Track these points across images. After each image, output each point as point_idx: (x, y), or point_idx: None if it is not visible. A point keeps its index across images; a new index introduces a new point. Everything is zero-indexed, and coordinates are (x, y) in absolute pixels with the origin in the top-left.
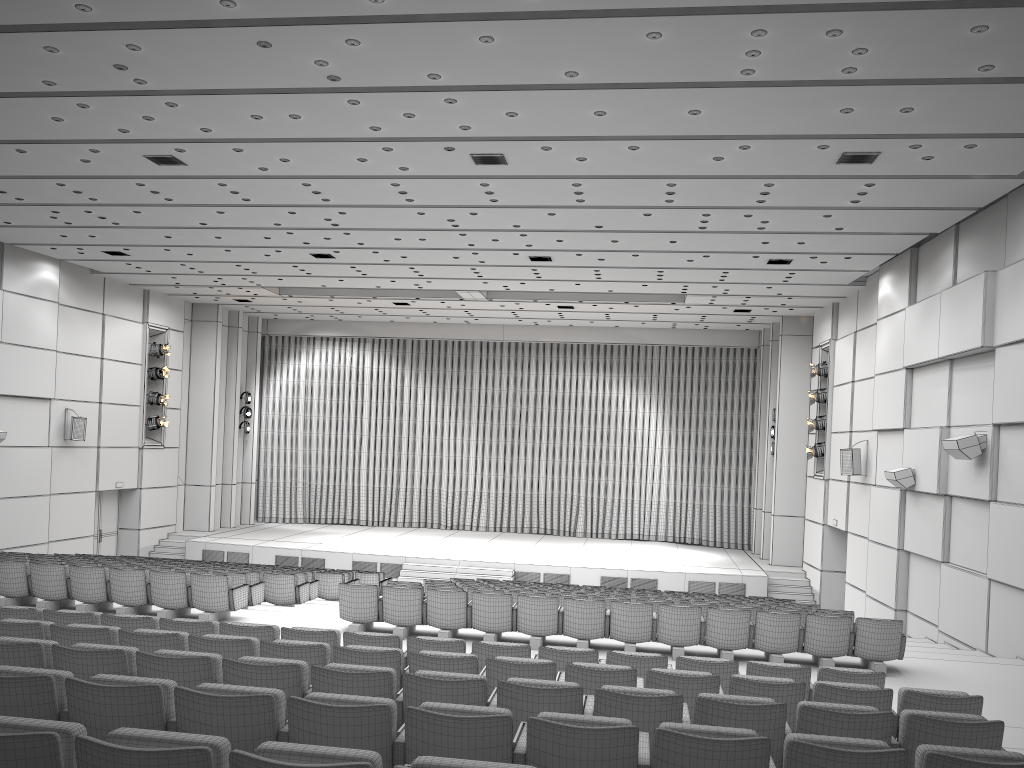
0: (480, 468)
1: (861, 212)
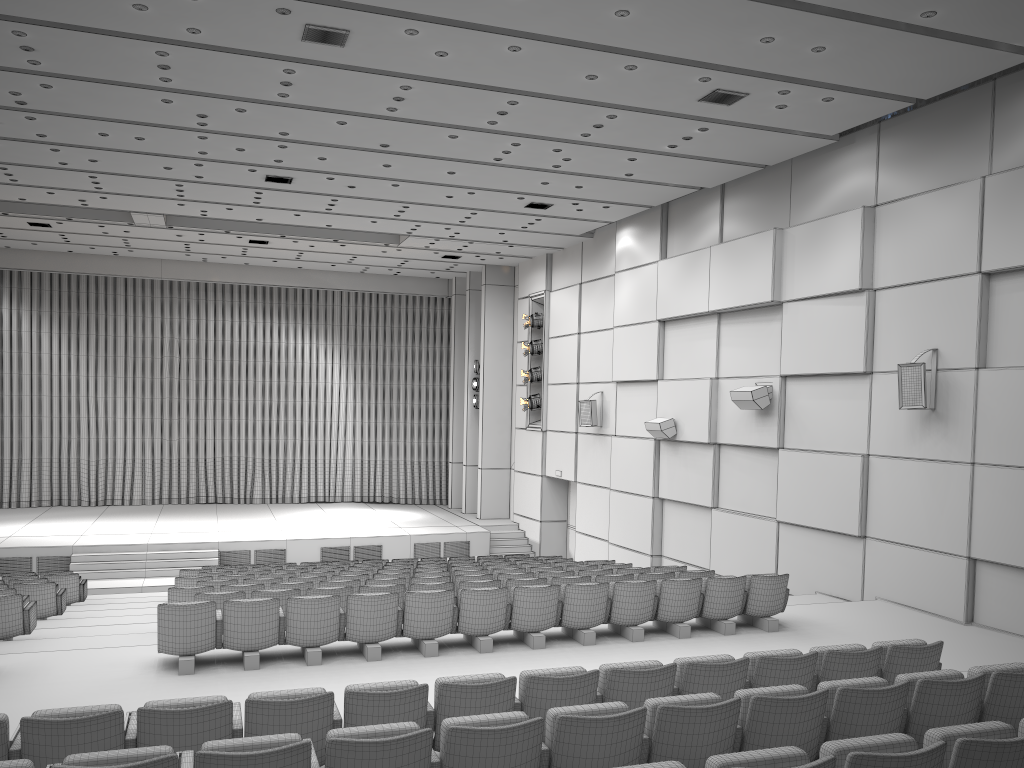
0: (131, 431)
1: (666, 159)
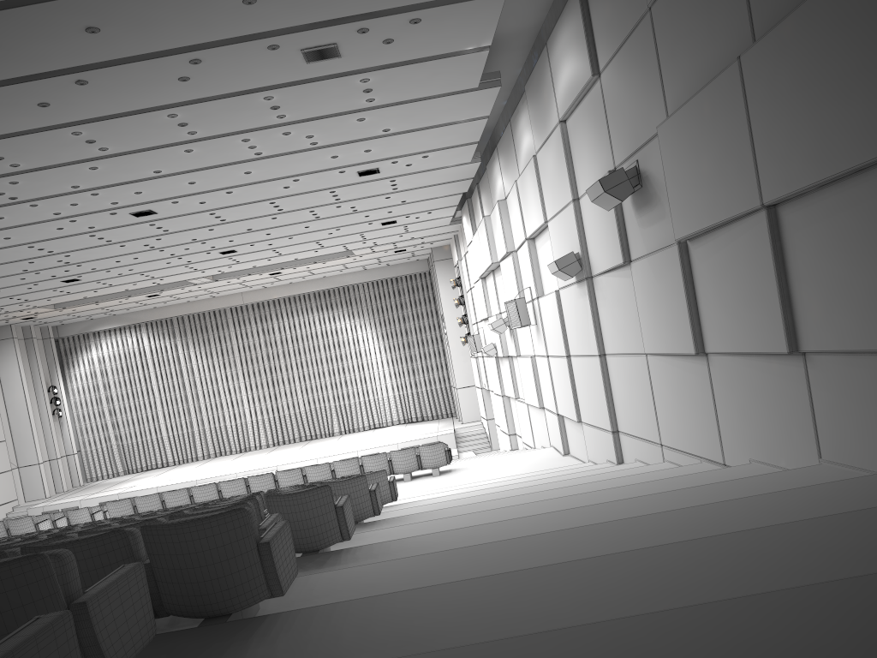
0: (252, 402)
1: (406, 192)
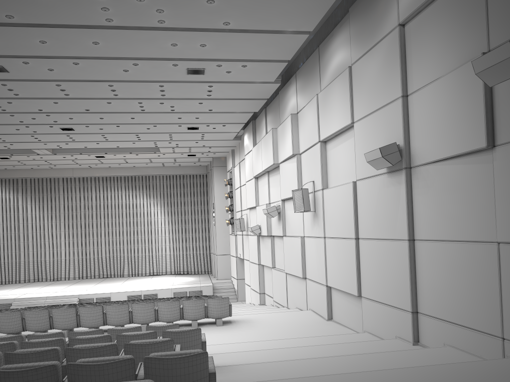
0: (68, 246)
1: (215, 101)
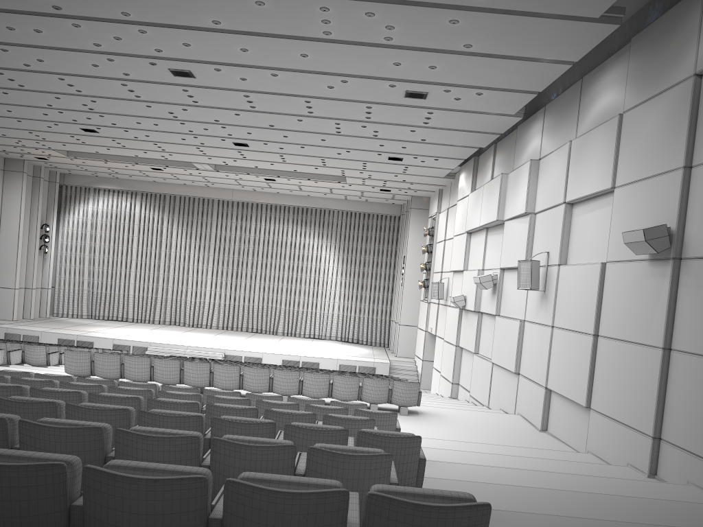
0: (214, 286)
1: (432, 130)
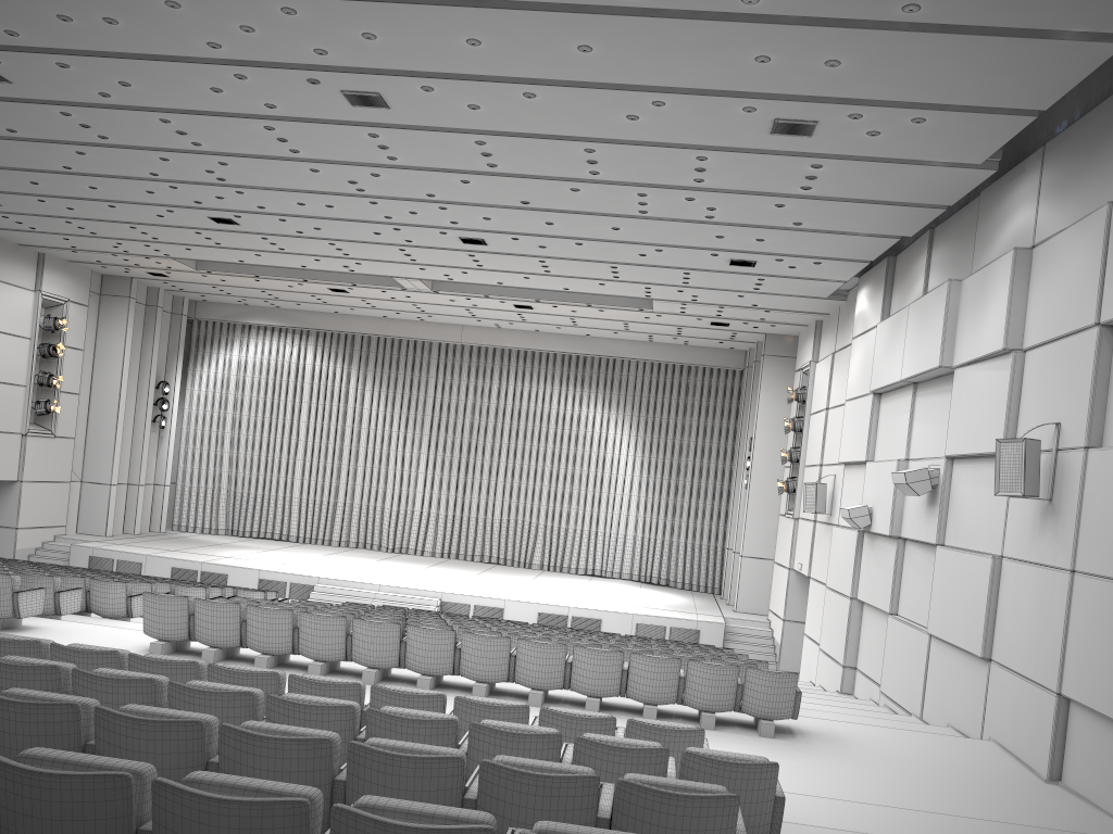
0: (430, 485)
1: (817, 203)
